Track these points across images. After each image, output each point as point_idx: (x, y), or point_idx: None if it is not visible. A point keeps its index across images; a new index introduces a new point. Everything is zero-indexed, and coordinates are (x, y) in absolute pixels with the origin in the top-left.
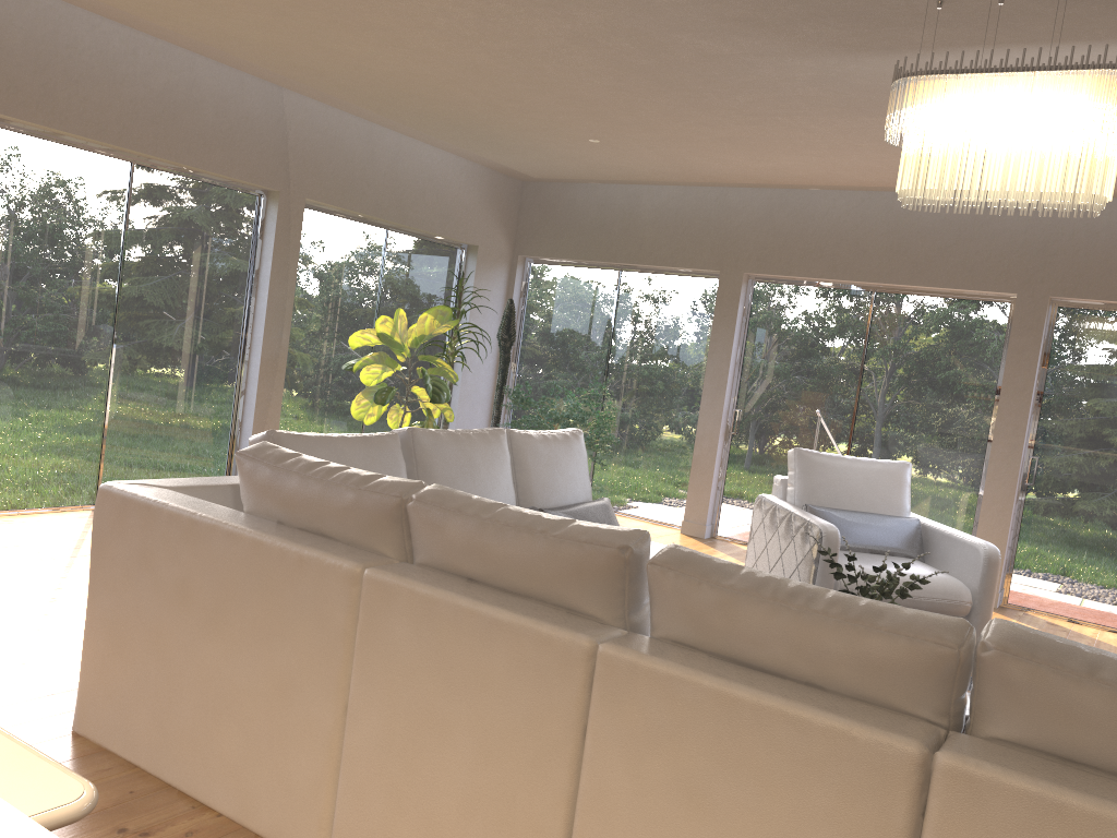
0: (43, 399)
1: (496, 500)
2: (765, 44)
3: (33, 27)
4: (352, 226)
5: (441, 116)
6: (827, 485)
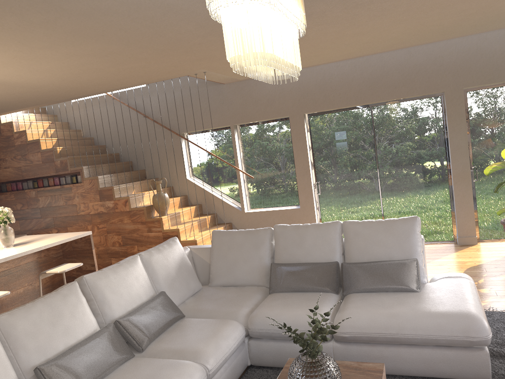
0: (354, 204)
1: (315, 257)
2: None
3: (316, 79)
4: None
5: (485, 22)
6: None
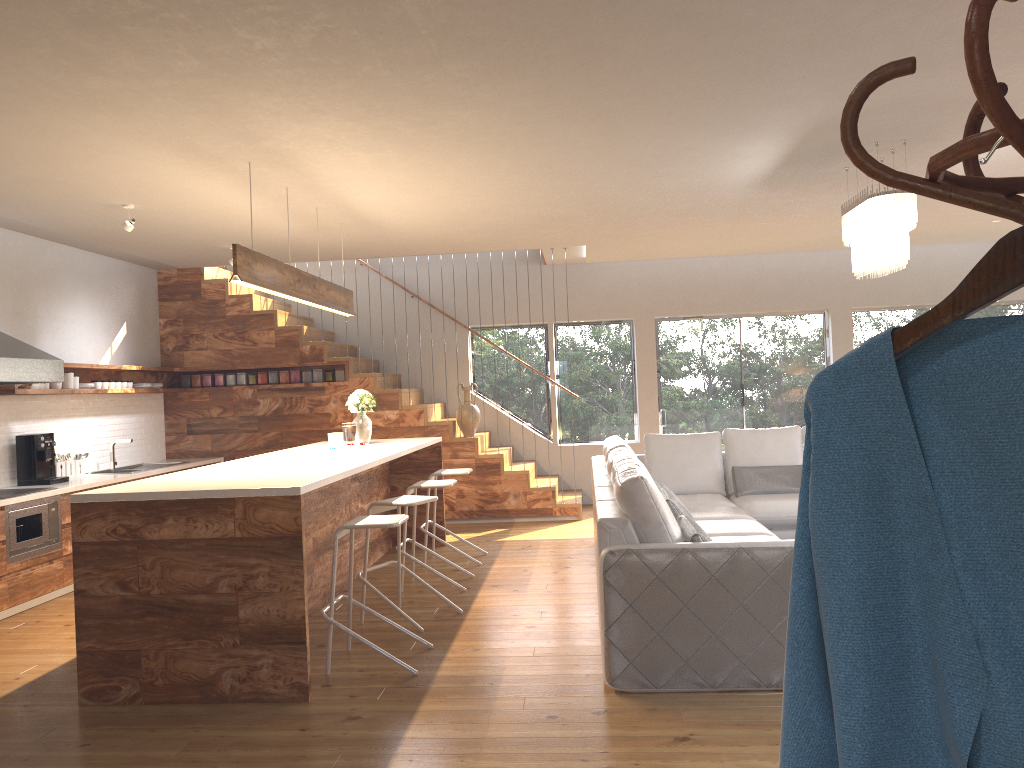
0: None
1: (779, 461)
2: (882, 189)
3: (675, 274)
4: (902, 313)
5: None
6: None
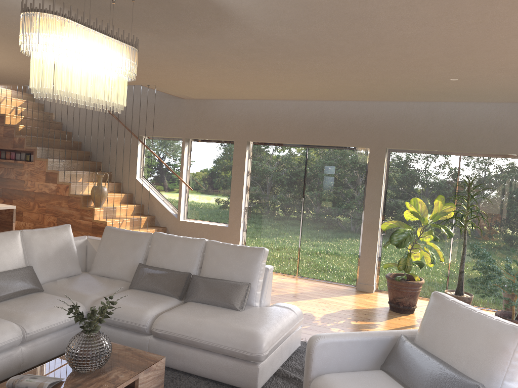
0: (276, 234)
1: (176, 265)
2: (232, 32)
3: (264, 111)
4: (430, 156)
5: (397, 93)
6: (433, 326)
